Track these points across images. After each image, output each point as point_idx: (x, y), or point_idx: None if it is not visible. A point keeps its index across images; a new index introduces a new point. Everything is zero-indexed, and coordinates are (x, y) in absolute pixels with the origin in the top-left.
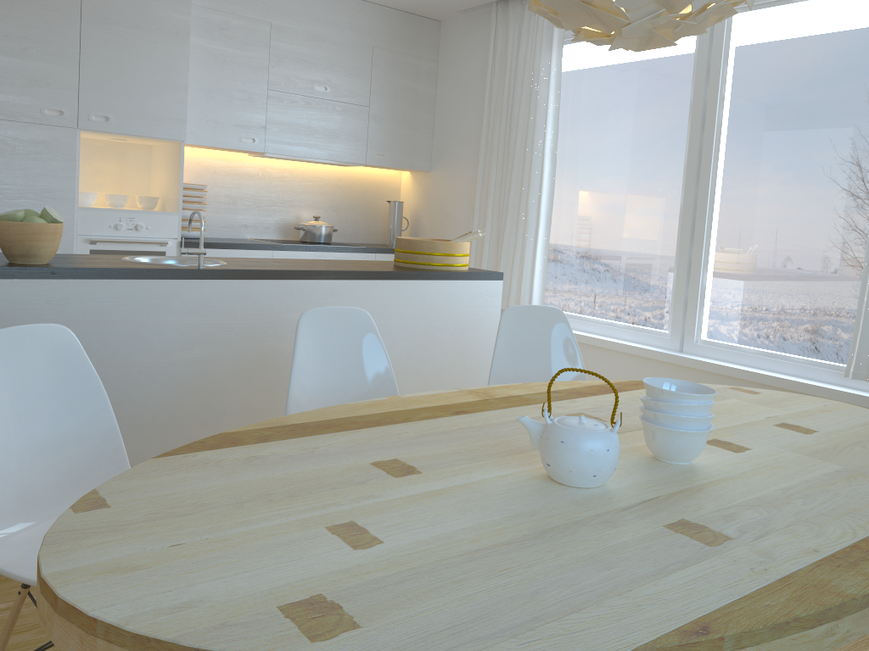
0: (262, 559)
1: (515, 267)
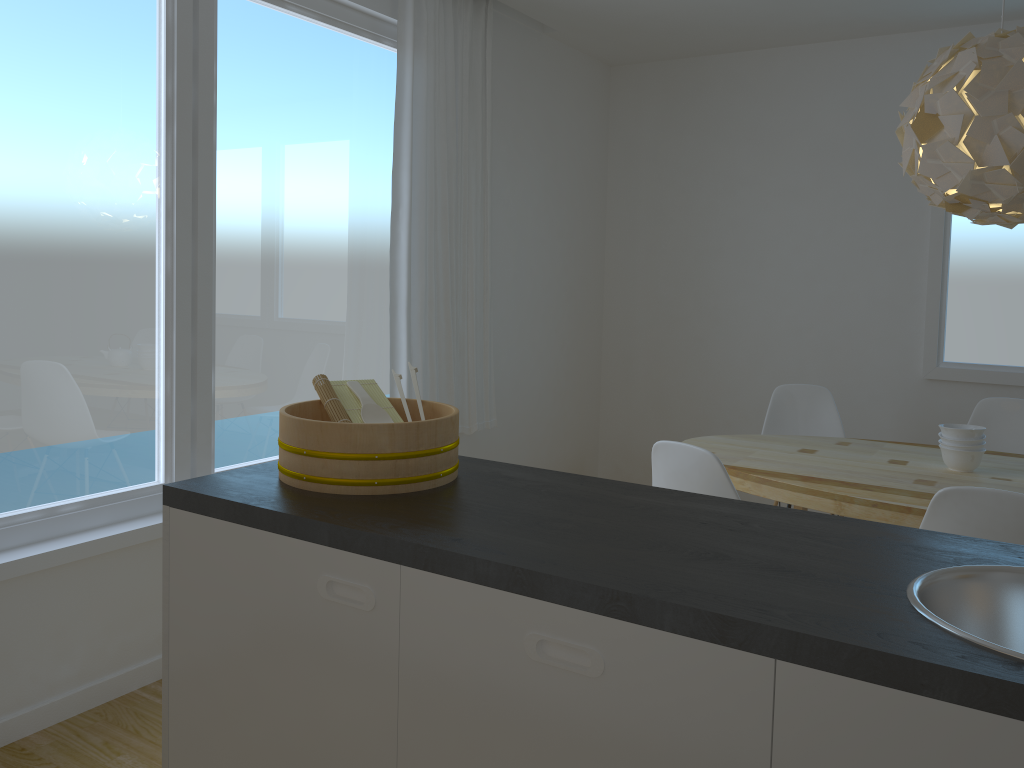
0: None
1: None
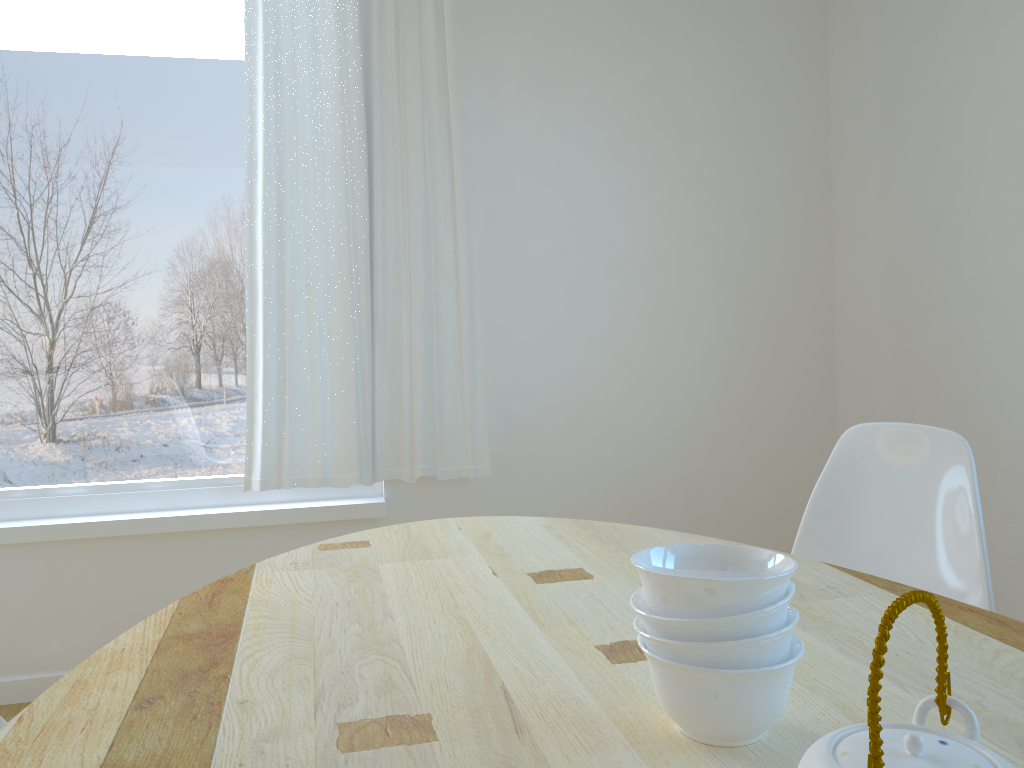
0: None
1: None
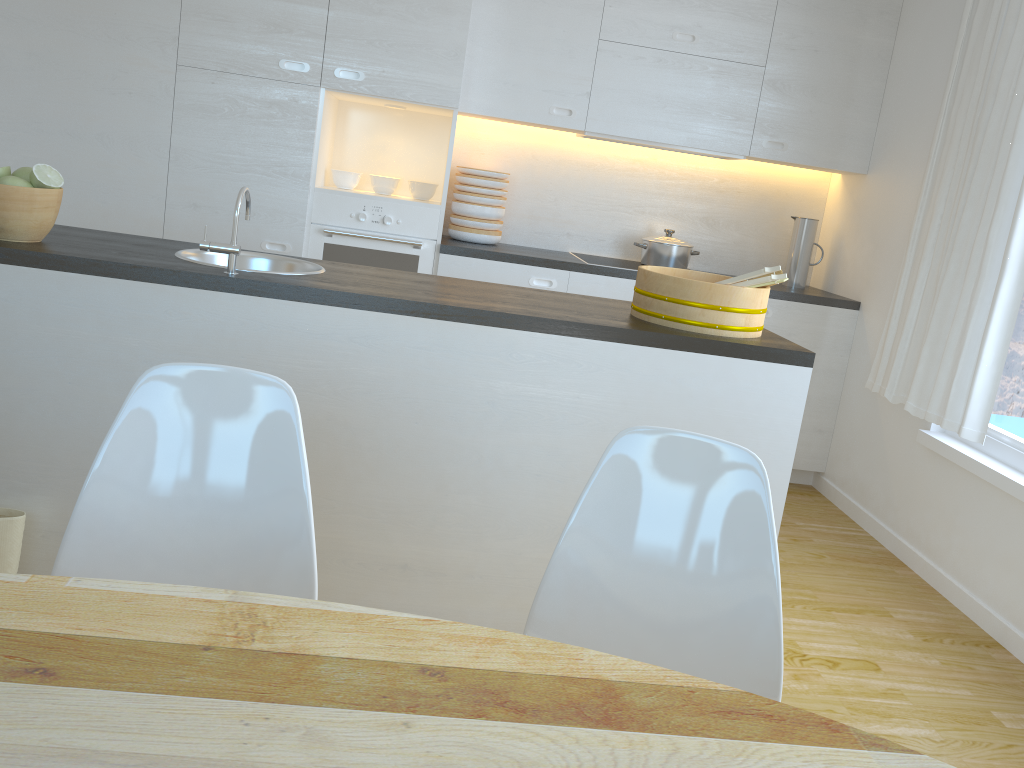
0: None
1: (949, 348)
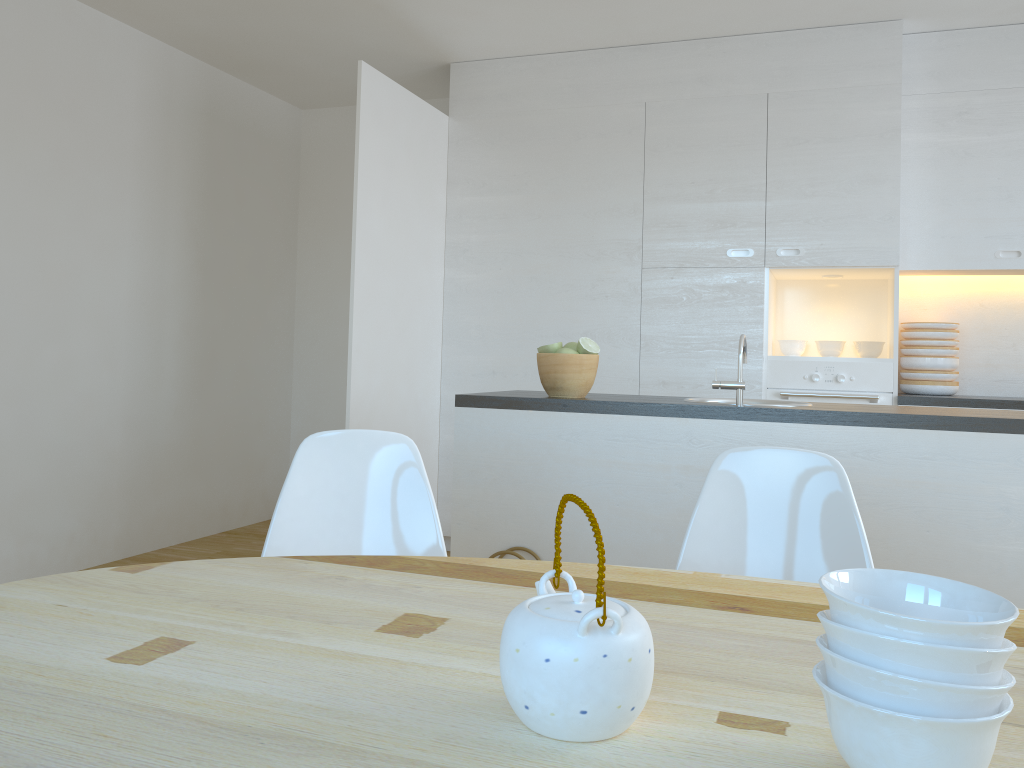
0: (49, 634)
1: None
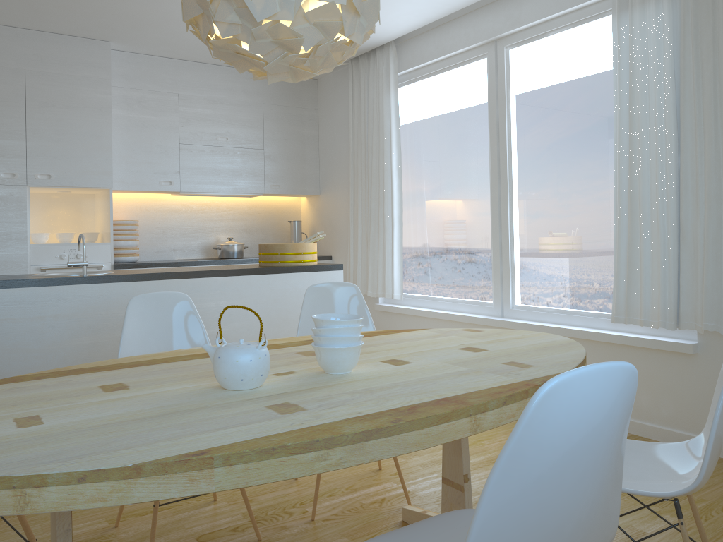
0: None
1: (380, 262)
